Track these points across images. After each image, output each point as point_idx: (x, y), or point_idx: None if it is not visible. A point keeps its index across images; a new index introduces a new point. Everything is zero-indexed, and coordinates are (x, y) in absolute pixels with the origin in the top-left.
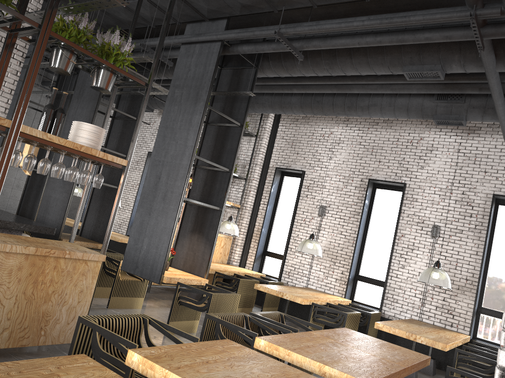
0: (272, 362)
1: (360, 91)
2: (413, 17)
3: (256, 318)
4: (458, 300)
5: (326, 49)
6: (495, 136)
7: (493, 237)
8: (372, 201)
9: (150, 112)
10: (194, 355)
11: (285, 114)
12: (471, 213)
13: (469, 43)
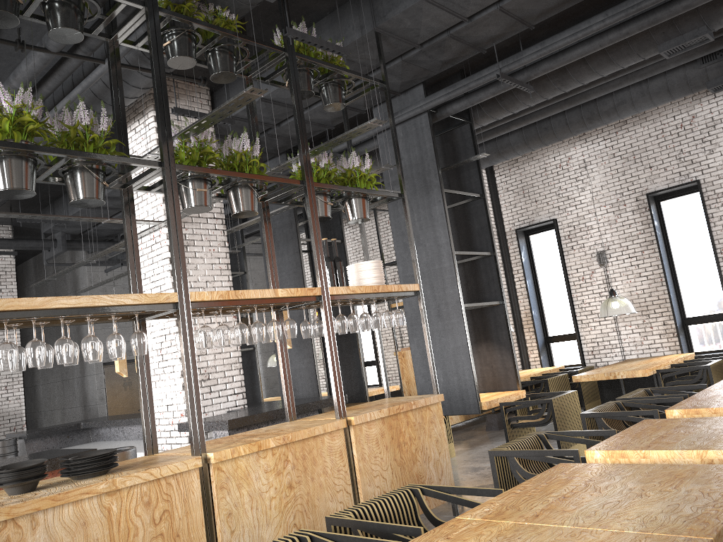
0: (716, 419)
1: (600, 94)
2: None
3: (630, 401)
4: None
5: None
6: None
7: None
8: (662, 219)
9: None
10: (641, 436)
11: None
12: None
13: None
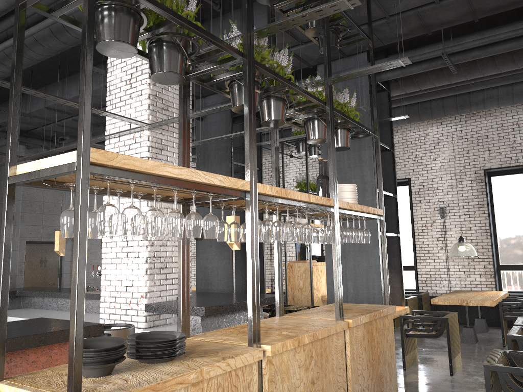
0: None
1: (479, 88)
2: None
3: None
4: None
5: None
6: None
7: None
8: (490, 190)
9: None
10: None
11: None
12: None
13: None
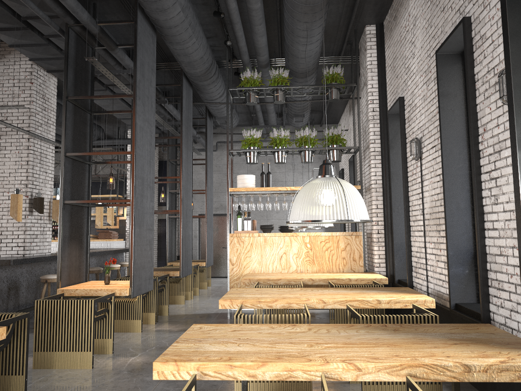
0: None
1: None
2: None
3: None
4: None
5: None
6: None
7: None
8: None
9: (347, 117)
10: None
11: (386, 32)
12: None
13: None
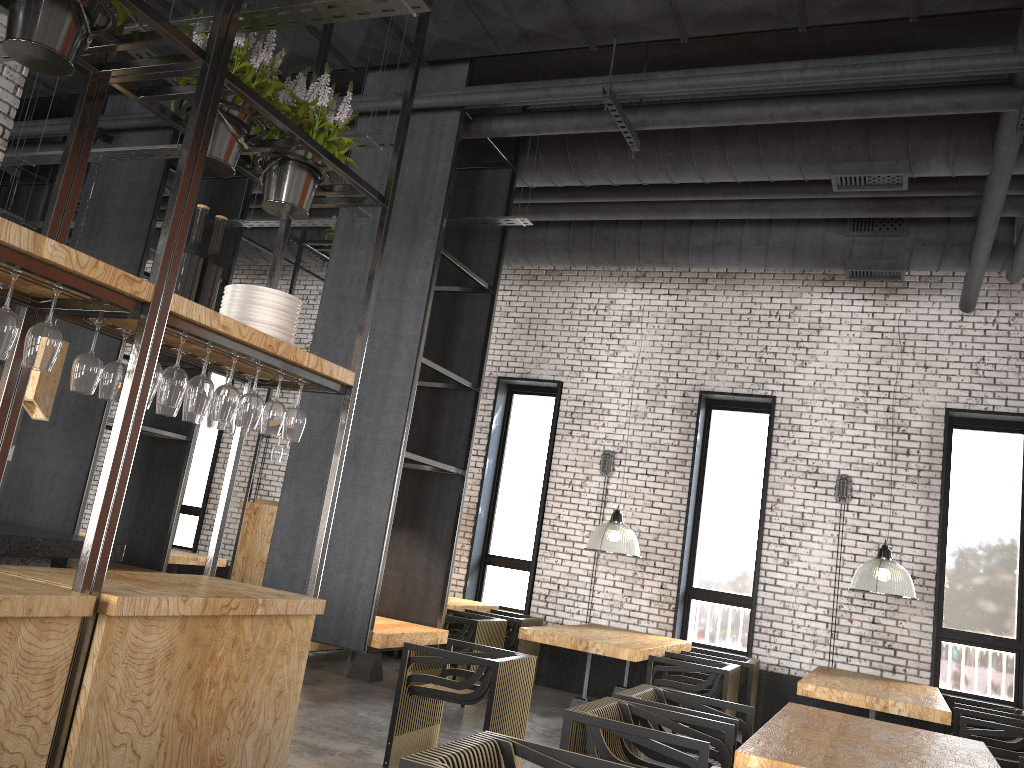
0: None
1: (706, 215)
2: (910, 65)
3: (644, 707)
4: (901, 620)
5: (667, 129)
6: (936, 299)
7: (949, 491)
8: (706, 435)
9: None
10: None
11: (508, 267)
12: (907, 448)
13: (966, 118)
